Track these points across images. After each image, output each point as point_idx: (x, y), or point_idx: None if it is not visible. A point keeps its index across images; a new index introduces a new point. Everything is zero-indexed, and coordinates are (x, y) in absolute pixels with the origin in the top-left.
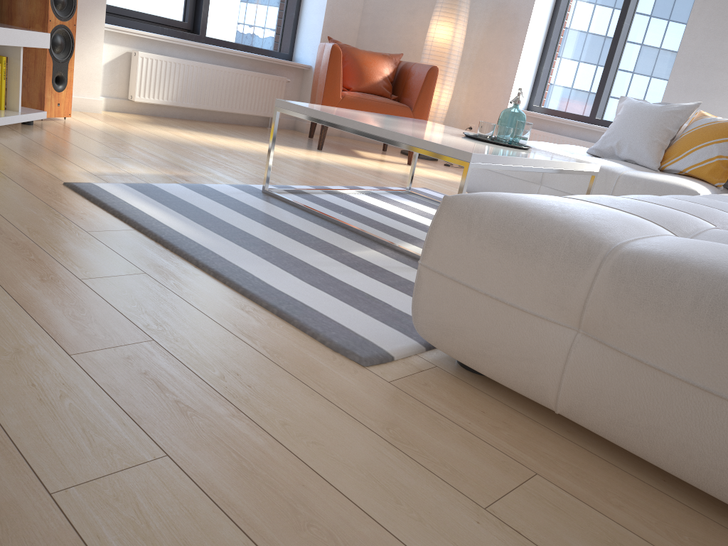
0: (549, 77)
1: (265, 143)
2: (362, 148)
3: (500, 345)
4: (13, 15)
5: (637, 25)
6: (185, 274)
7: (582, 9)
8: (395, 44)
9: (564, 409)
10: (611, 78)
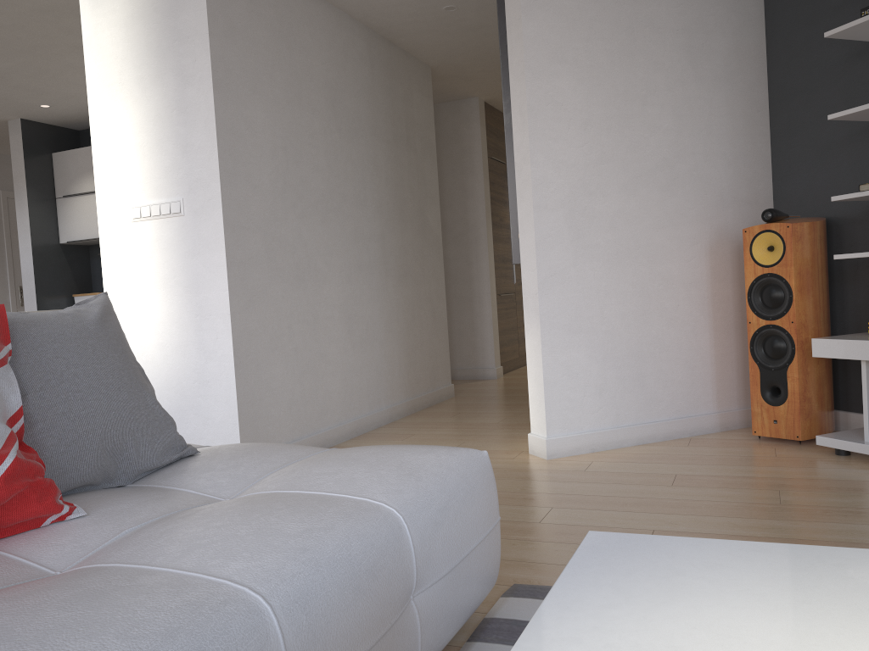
0: None
1: None
2: None
3: None
4: None
5: None
6: None
7: None
8: None
9: None
10: None
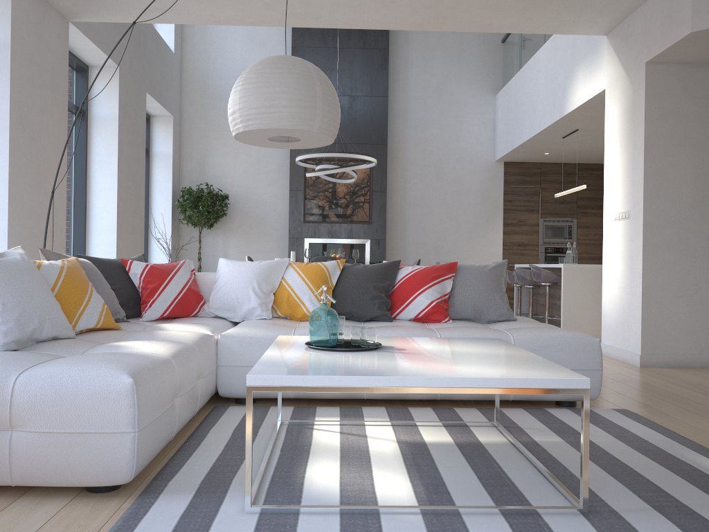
0: None
1: None
2: None
3: None
4: None
5: None
6: (708, 442)
7: None
8: None
9: None
10: None
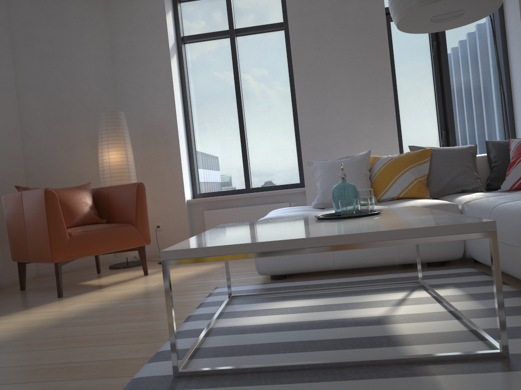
0: (199, 169)
1: (5, 316)
2: (82, 279)
3: None
4: None
5: (250, 119)
6: None
7: (205, 117)
8: (65, 178)
9: None
10: (248, 158)
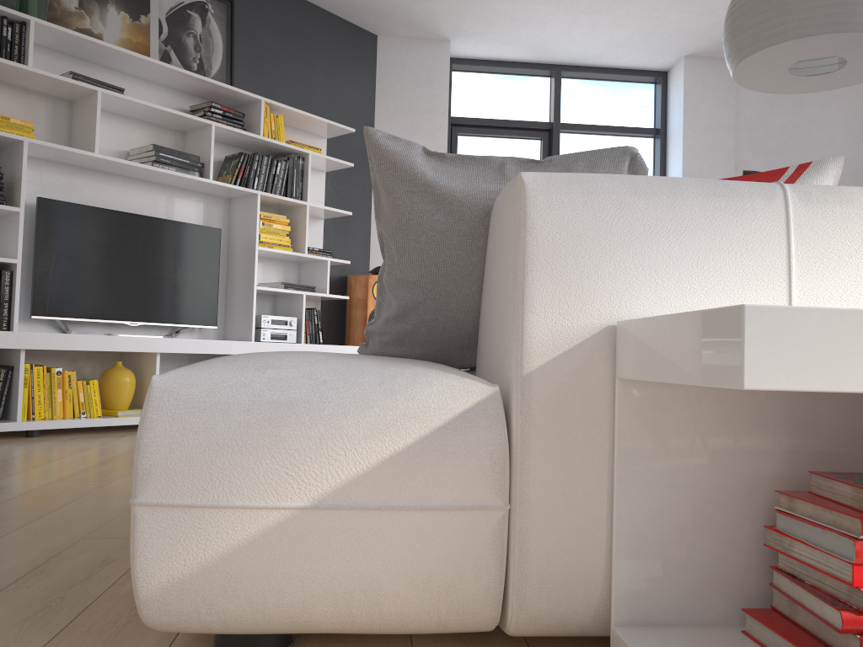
0: None
1: None
2: None
3: None
4: (349, 339)
5: None
6: None
7: None
8: None
9: None
10: None
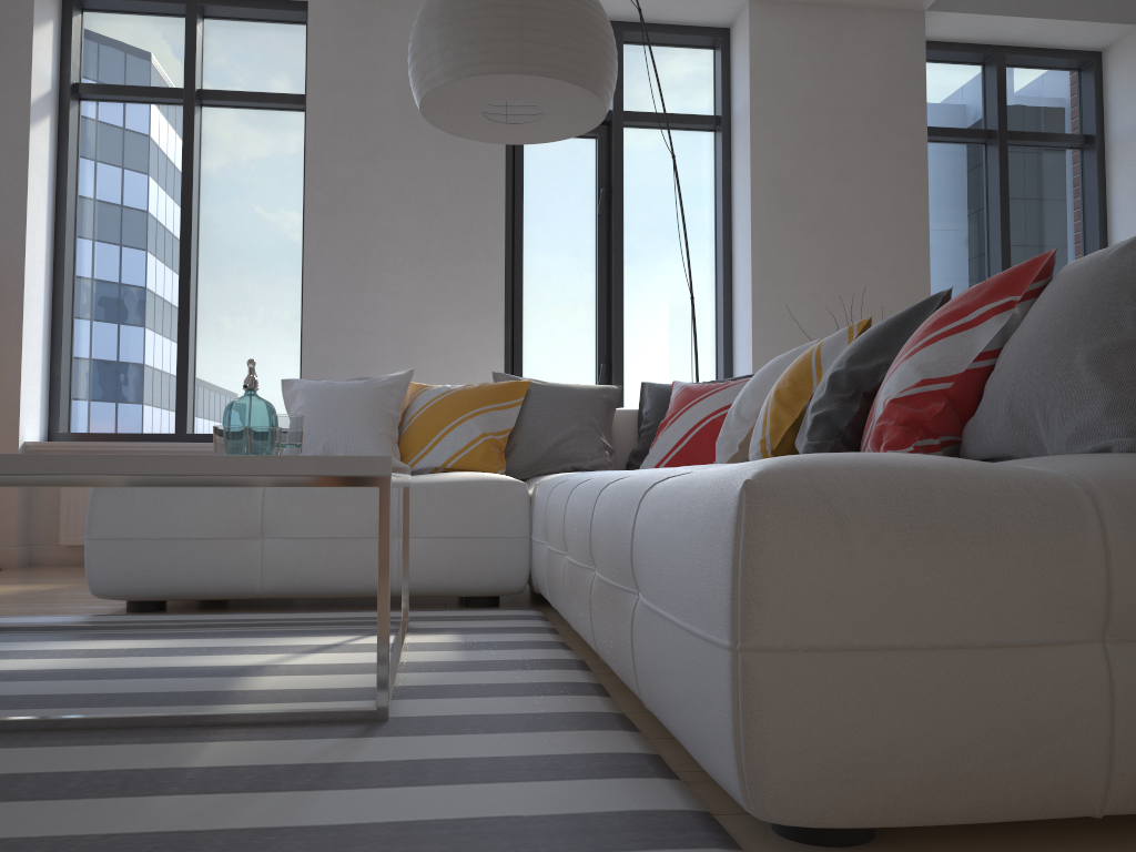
0: (75, 380)
1: None
2: None
3: (986, 738)
4: None
5: (209, 286)
6: None
7: (105, 266)
8: None
9: (1120, 799)
10: (193, 368)
